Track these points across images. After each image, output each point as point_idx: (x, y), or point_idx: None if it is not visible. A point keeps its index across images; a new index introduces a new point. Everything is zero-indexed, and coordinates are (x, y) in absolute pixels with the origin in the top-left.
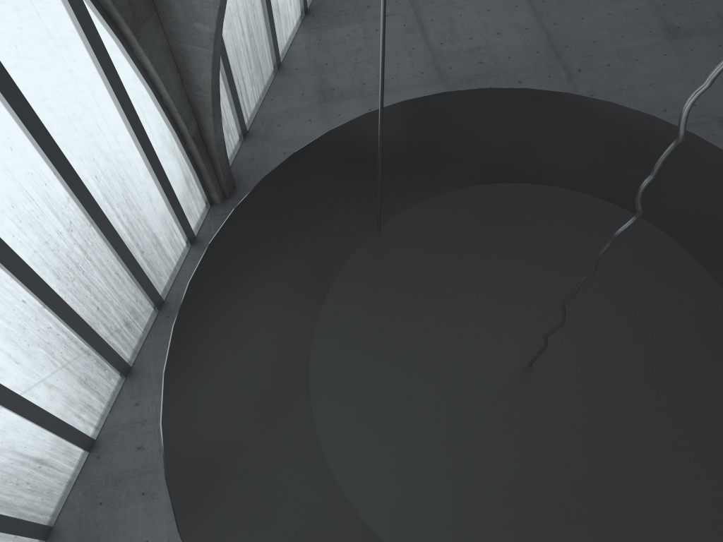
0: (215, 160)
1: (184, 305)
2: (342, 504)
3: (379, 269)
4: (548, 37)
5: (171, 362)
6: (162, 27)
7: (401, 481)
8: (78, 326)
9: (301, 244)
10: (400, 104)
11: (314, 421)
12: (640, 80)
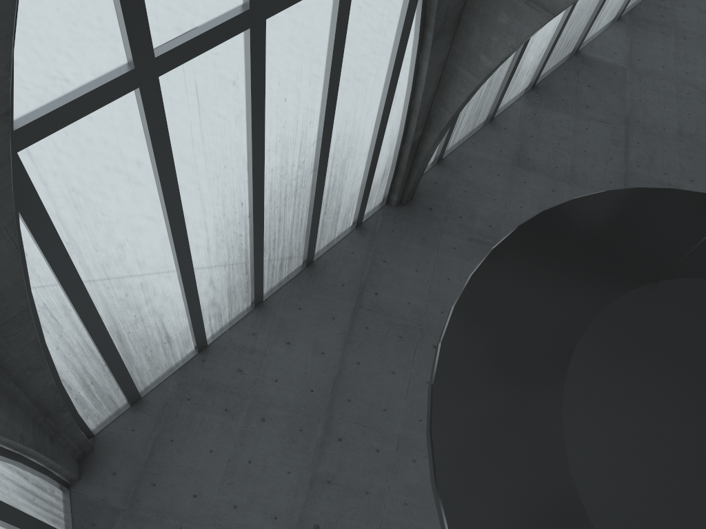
0: (415, 169)
1: (484, 264)
2: (567, 478)
3: (649, 312)
4: None
5: (462, 301)
6: (450, 45)
7: (620, 485)
8: (257, 246)
9: (591, 263)
10: (703, 195)
11: (562, 403)
12: None
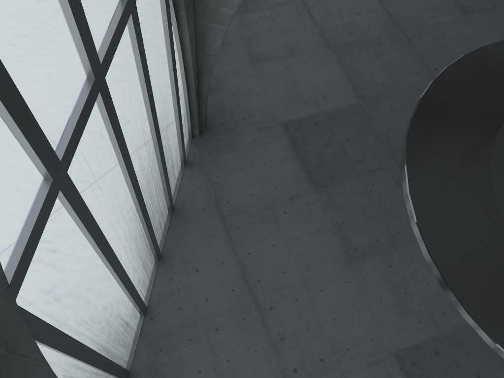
0: (202, 105)
1: (409, 179)
2: None
3: None
4: (389, 15)
5: (418, 214)
6: (194, 11)
7: None
8: (148, 225)
9: (462, 137)
10: (481, 49)
11: None
12: (451, 41)
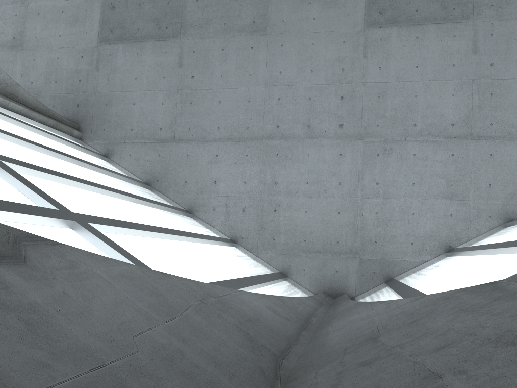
0: (50, 112)
1: None
2: None
3: None
4: None
5: None
6: None
7: None
8: (154, 202)
9: None
10: None
11: None
12: None
